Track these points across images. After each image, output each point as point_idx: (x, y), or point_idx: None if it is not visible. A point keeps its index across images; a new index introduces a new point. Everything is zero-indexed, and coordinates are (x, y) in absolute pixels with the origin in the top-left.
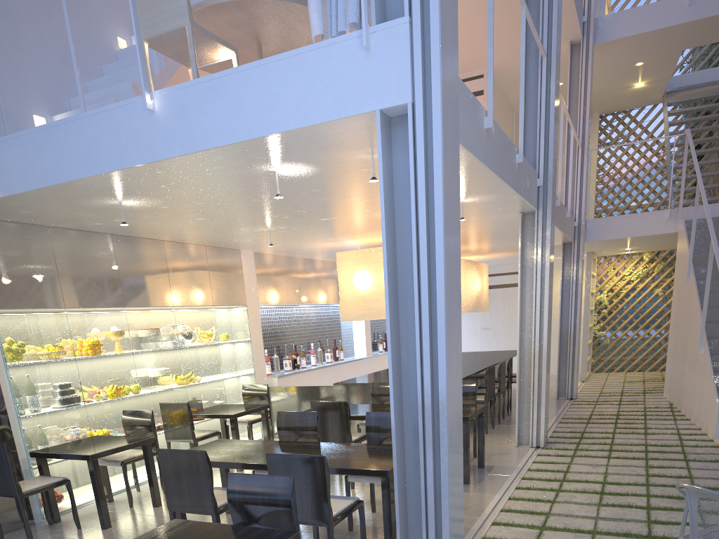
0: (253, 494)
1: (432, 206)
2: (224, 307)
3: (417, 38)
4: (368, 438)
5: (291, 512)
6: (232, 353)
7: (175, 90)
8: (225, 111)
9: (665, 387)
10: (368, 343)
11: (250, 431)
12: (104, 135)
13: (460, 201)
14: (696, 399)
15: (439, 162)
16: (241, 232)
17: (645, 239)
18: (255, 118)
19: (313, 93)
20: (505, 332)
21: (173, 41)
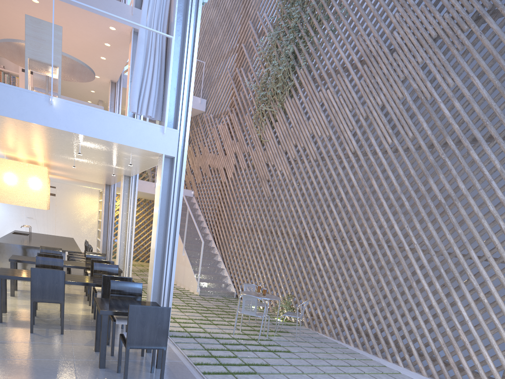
0: (124, 289)
1: (177, 192)
2: None
3: (181, 138)
4: (94, 275)
5: (141, 296)
6: None
7: (68, 103)
8: (95, 124)
9: None
10: None
11: None
12: (13, 99)
13: (114, 166)
14: (180, 275)
15: (183, 180)
16: None
17: (140, 193)
18: (110, 134)
19: (139, 137)
20: (44, 223)
21: (42, 64)
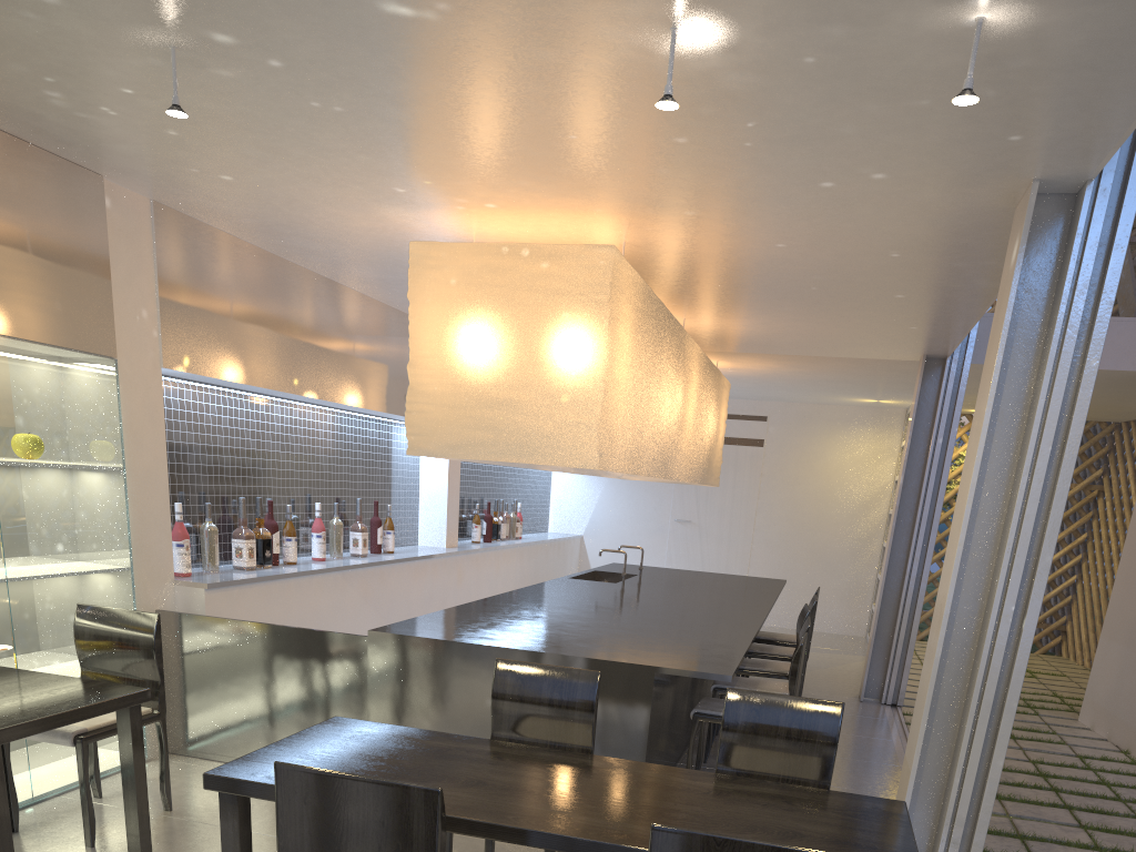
0: None
1: None
2: (24, 345)
3: None
4: None
5: None
6: (51, 501)
7: None
8: None
9: (1092, 706)
10: (452, 520)
11: (79, 767)
12: None
13: (980, 9)
14: None
15: None
16: (53, 31)
17: None
18: None
19: None
20: (722, 534)
21: None
